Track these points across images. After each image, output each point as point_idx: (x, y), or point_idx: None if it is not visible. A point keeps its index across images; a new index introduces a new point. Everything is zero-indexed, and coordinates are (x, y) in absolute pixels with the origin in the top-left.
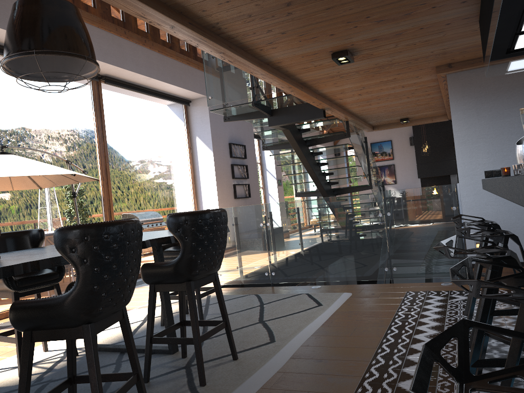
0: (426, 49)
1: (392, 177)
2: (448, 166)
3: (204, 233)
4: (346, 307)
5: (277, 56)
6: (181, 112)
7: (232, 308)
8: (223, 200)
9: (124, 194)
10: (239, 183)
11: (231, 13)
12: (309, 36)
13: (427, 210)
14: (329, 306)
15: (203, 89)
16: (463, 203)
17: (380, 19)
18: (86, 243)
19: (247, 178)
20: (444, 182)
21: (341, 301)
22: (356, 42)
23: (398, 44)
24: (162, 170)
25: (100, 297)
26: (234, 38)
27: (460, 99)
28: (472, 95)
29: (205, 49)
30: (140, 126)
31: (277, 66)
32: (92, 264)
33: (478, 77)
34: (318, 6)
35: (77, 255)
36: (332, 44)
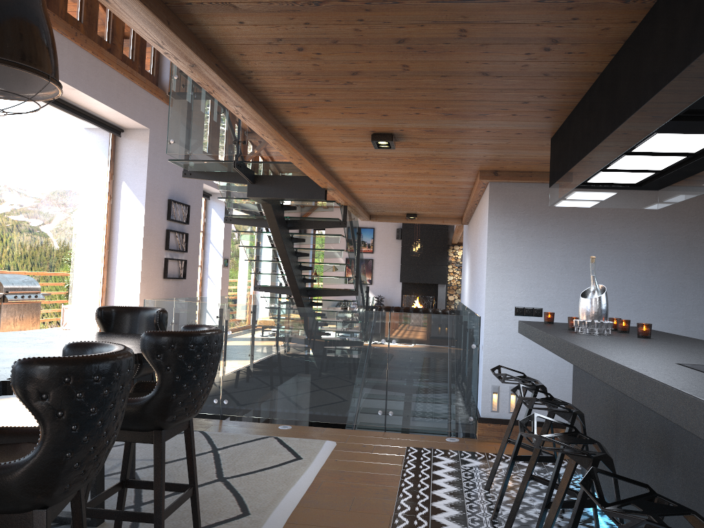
0: (480, 152)
1: (368, 275)
2: (438, 273)
3: (195, 363)
4: (334, 464)
5: (303, 122)
6: (107, 144)
7: (171, 452)
8: (147, 279)
9: (1, 251)
10: (173, 257)
11: (276, 65)
12: (357, 110)
13: (441, 343)
14: (312, 461)
15: (146, 118)
16: (485, 342)
17: (450, 112)
18: (66, 388)
19: (186, 251)
20: (429, 292)
21: (325, 454)
22: (408, 129)
23: (453, 140)
24: (65, 223)
25: (70, 469)
26: (261, 92)
27: (500, 215)
28: (514, 214)
29: (220, 98)
30: (43, 153)
31: (296, 132)
32: (71, 419)
33: (525, 193)
34: (388, 83)
35: (49, 404)
36: (378, 125)
